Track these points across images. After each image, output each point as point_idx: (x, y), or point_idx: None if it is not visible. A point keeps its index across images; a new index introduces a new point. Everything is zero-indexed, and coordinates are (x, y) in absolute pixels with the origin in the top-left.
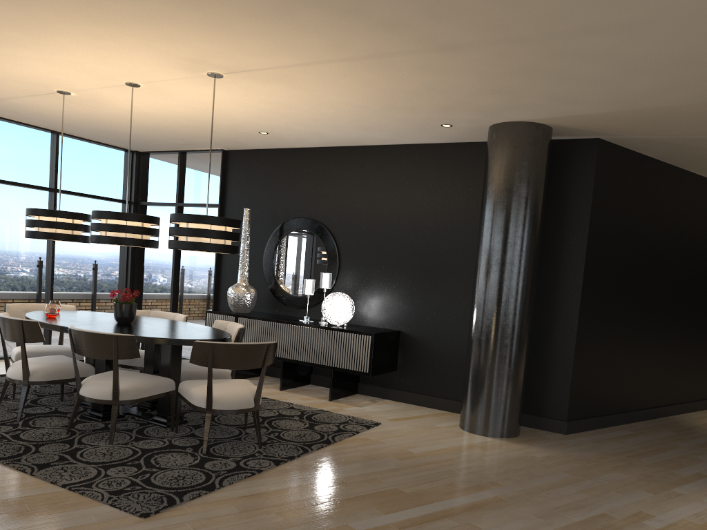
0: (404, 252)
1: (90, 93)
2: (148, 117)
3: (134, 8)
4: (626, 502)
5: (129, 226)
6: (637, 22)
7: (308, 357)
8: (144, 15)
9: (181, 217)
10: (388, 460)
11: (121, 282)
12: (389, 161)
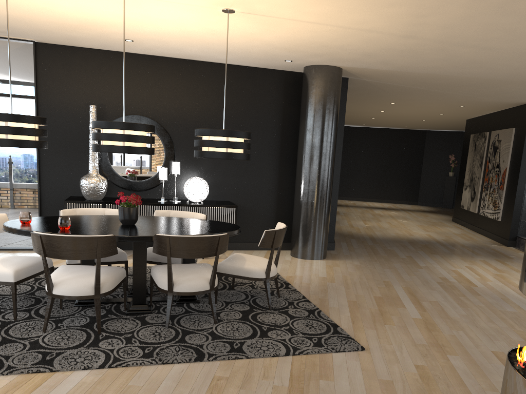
0: None
1: None
2: (38, 11)
3: None
4: (428, 275)
5: (150, 136)
6: (496, 48)
7: None
8: None
9: (230, 132)
10: (331, 284)
11: None
12: (214, 75)
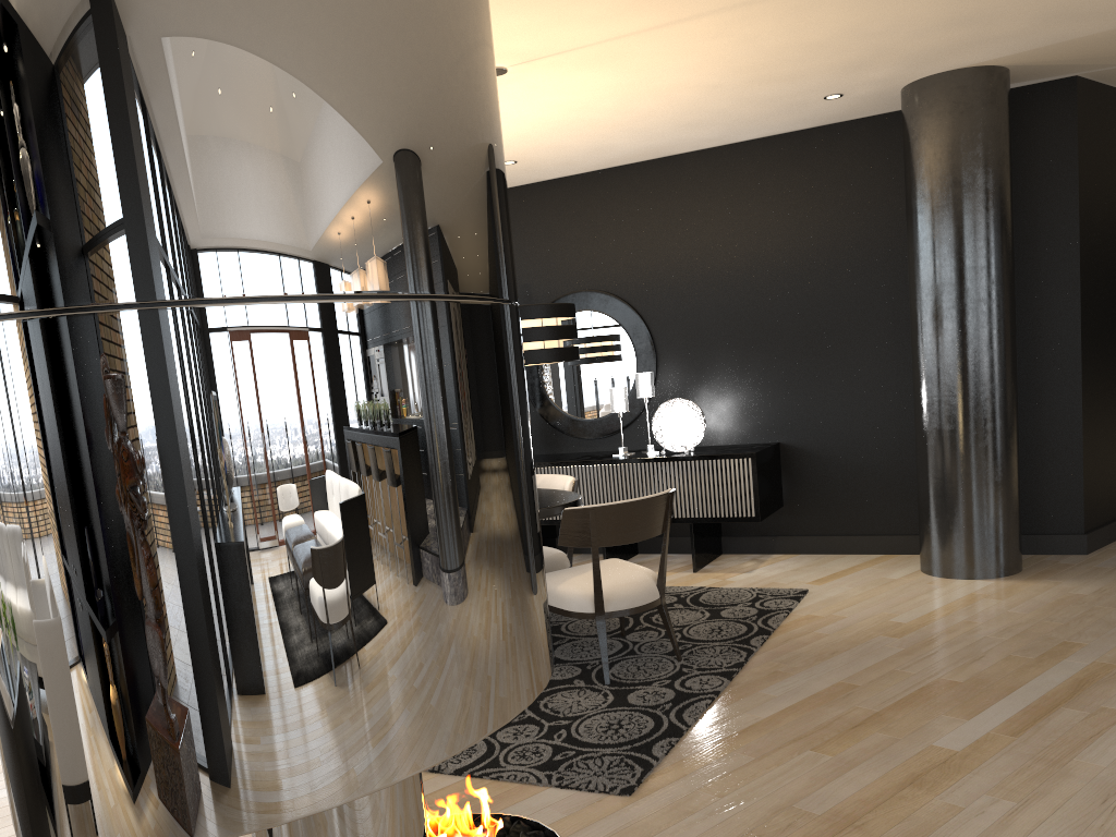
0: (767, 316)
1: None
2: None
3: None
4: None
5: None
6: None
7: None
8: None
9: None
10: (880, 641)
11: None
12: (717, 175)
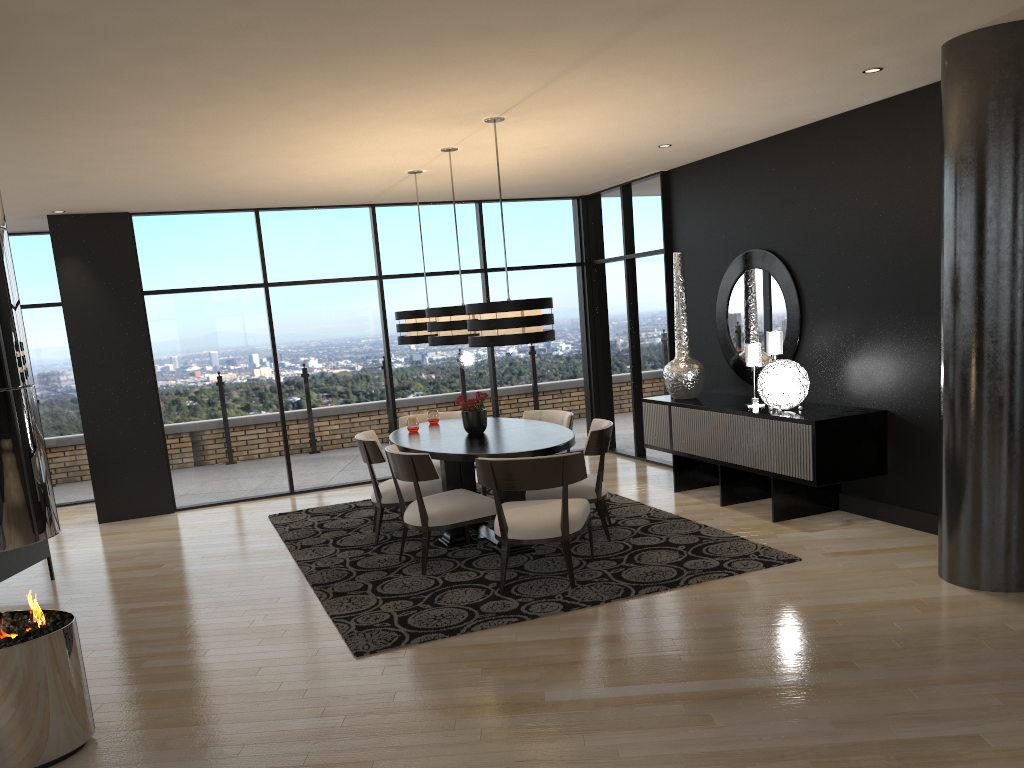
0: (883, 282)
1: (435, 166)
2: (524, 167)
3: (323, 102)
4: None
5: (453, 321)
6: None
7: (745, 458)
8: (340, 103)
9: (468, 308)
10: (725, 615)
11: (584, 367)
12: (851, 138)
